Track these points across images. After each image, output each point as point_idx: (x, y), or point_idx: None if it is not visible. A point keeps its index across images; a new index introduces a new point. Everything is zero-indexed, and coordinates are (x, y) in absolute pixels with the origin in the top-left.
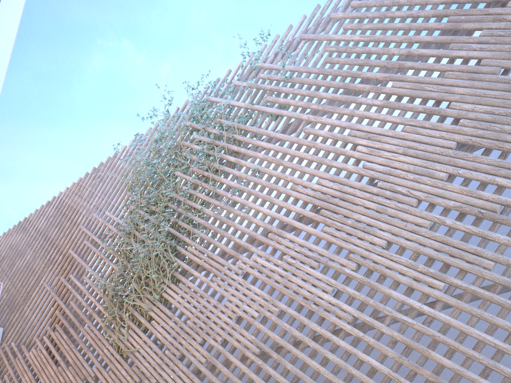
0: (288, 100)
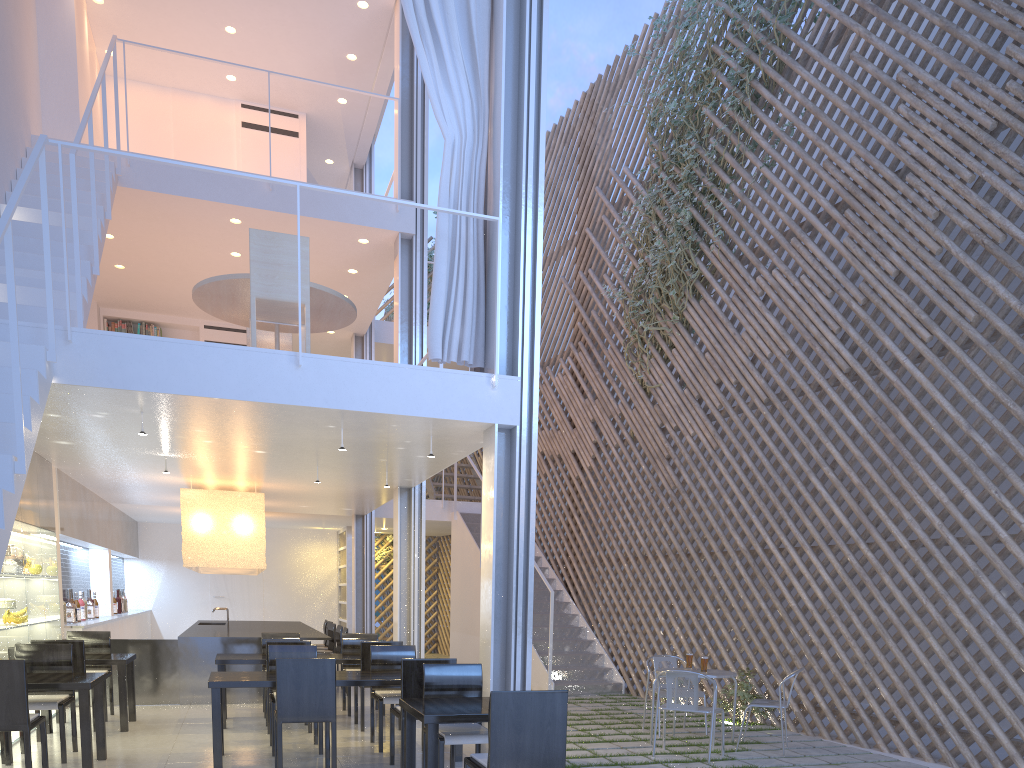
0: None
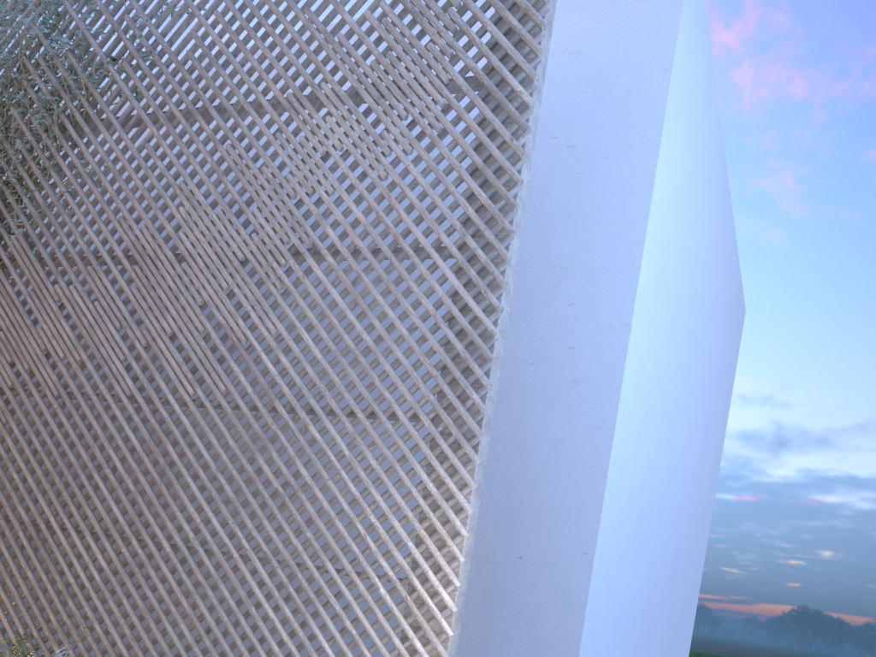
0: (141, 89)
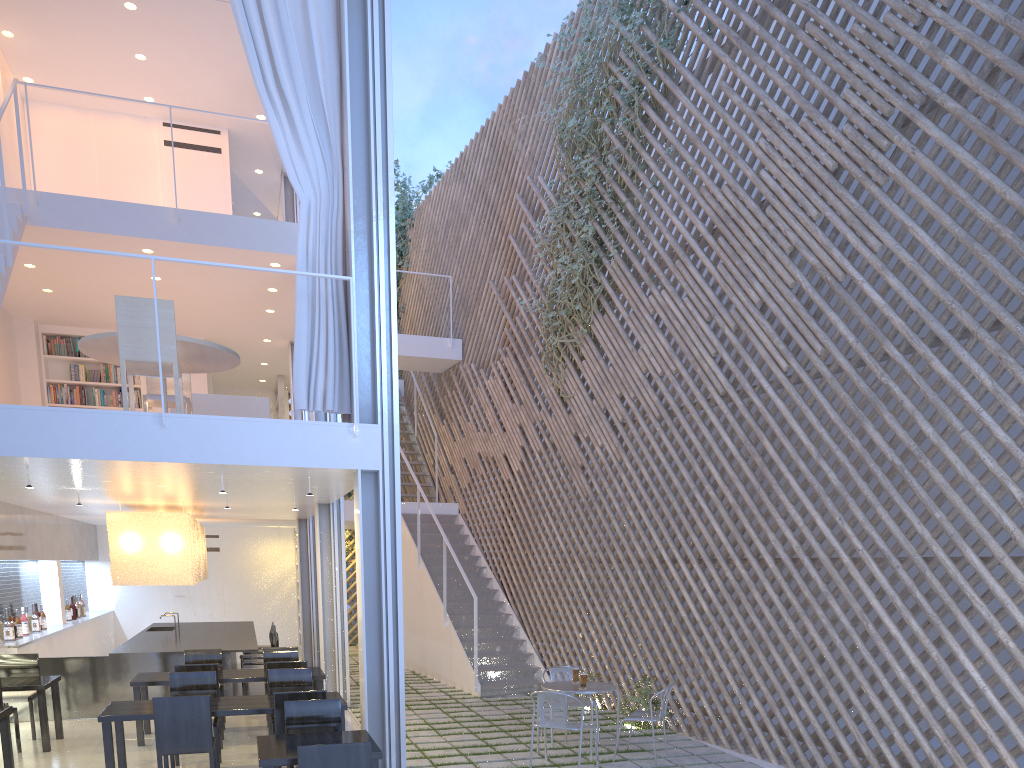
0: (711, 19)
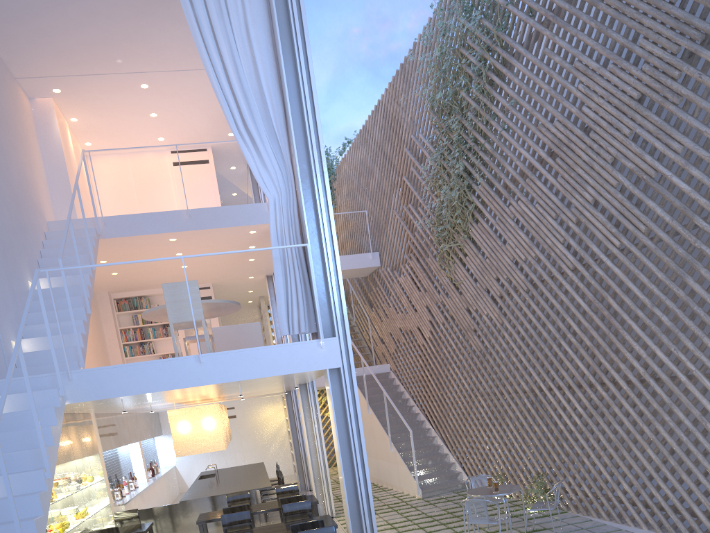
0: (532, 6)
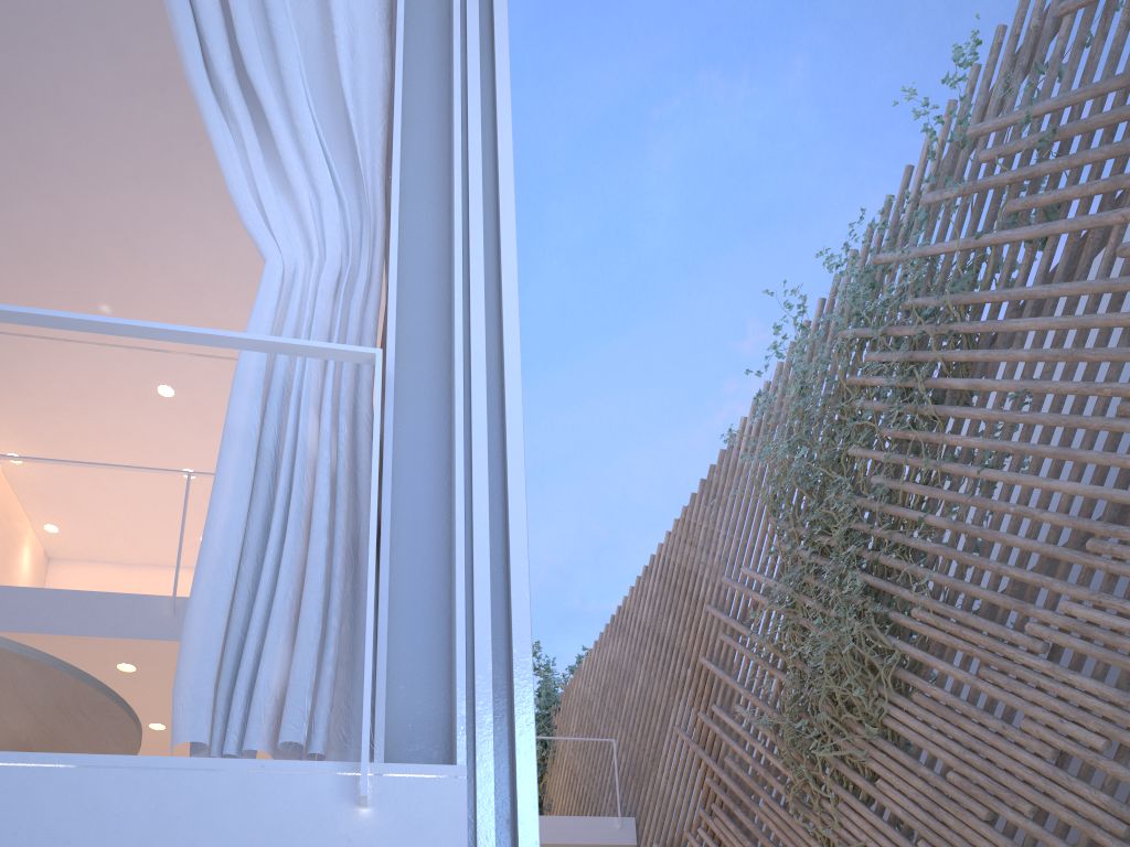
0: (1060, 194)
